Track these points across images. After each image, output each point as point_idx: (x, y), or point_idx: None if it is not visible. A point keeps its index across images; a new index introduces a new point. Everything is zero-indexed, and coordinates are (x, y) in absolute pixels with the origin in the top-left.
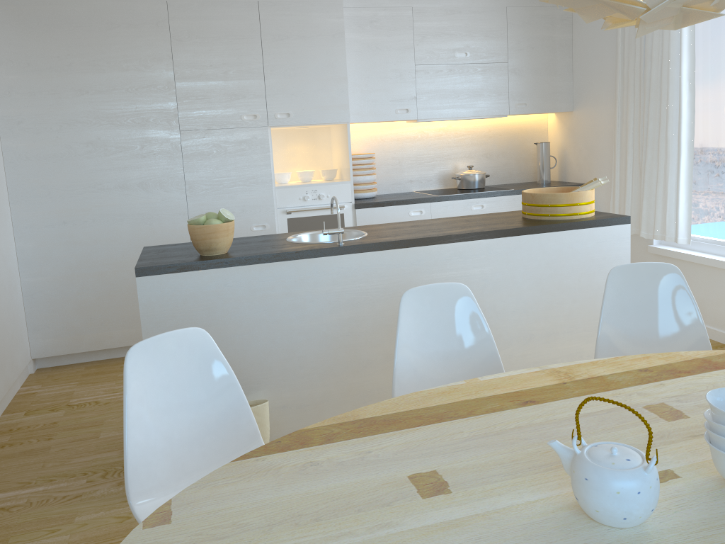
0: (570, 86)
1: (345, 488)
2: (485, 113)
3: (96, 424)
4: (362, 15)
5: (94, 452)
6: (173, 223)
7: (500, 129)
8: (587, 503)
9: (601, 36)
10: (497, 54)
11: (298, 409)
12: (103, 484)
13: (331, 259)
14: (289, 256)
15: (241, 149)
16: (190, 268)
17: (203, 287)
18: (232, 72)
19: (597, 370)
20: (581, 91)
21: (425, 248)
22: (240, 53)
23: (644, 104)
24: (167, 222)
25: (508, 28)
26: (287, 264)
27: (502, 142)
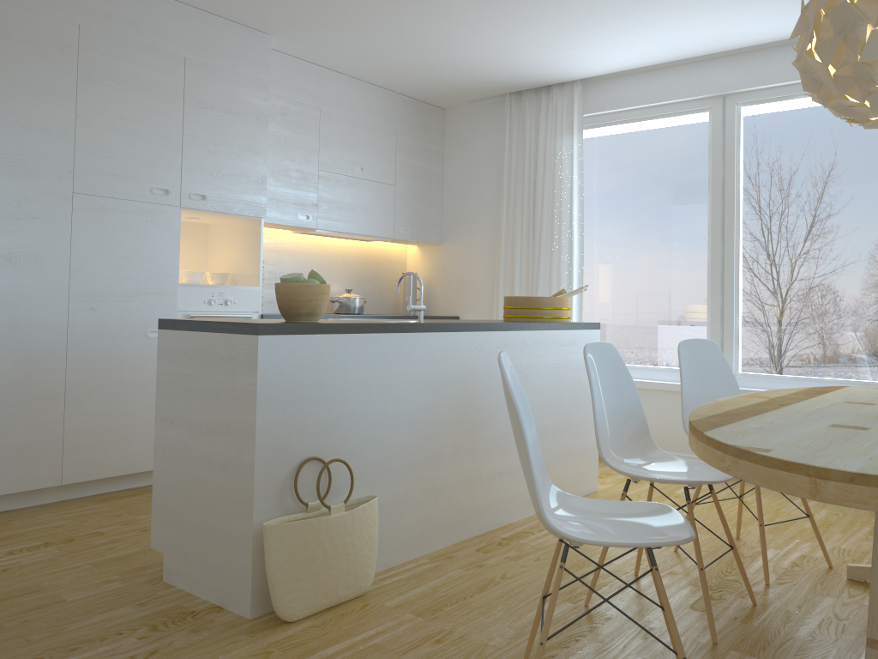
0: (440, 219)
1: (814, 432)
2: (375, 233)
3: (33, 590)
4: (275, 104)
5: (89, 613)
6: (47, 317)
7: (368, 255)
8: None
9: (479, 175)
10: (387, 175)
11: (385, 511)
12: (170, 635)
13: (422, 336)
14: (391, 327)
15: (145, 230)
16: (309, 330)
17: (319, 356)
18: (147, 132)
19: (769, 395)
20: (453, 225)
21: (486, 334)
22: (158, 112)
23: (535, 239)
24: (38, 315)
25: (397, 152)
26: (389, 337)
27: (369, 268)
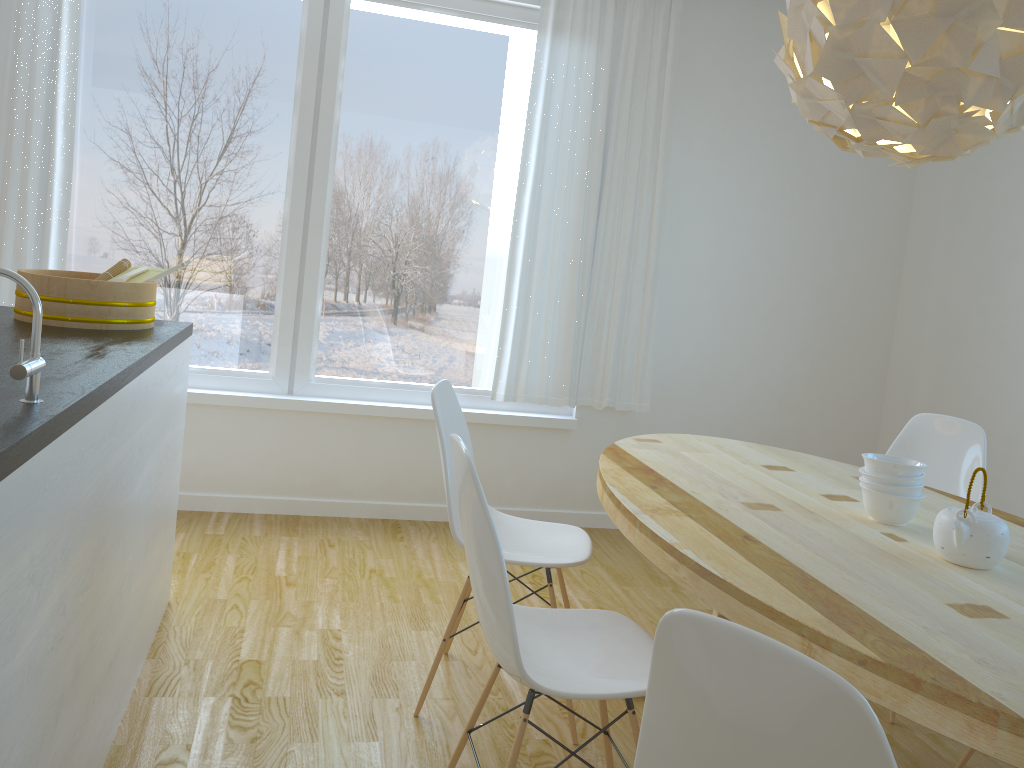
0: None
1: None
2: None
3: None
4: None
5: None
6: None
7: None
8: (1000, 554)
9: None
10: None
11: None
12: None
13: (60, 444)
14: (24, 449)
15: None
16: None
17: None
18: None
19: (649, 498)
20: None
21: (120, 396)
22: None
23: None
24: None
25: None
26: (20, 477)
27: None
